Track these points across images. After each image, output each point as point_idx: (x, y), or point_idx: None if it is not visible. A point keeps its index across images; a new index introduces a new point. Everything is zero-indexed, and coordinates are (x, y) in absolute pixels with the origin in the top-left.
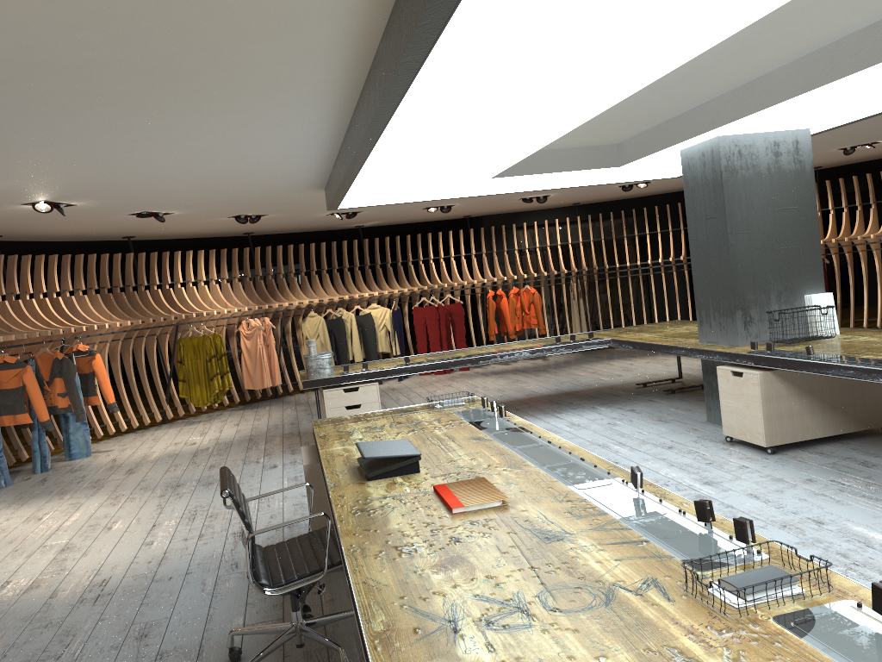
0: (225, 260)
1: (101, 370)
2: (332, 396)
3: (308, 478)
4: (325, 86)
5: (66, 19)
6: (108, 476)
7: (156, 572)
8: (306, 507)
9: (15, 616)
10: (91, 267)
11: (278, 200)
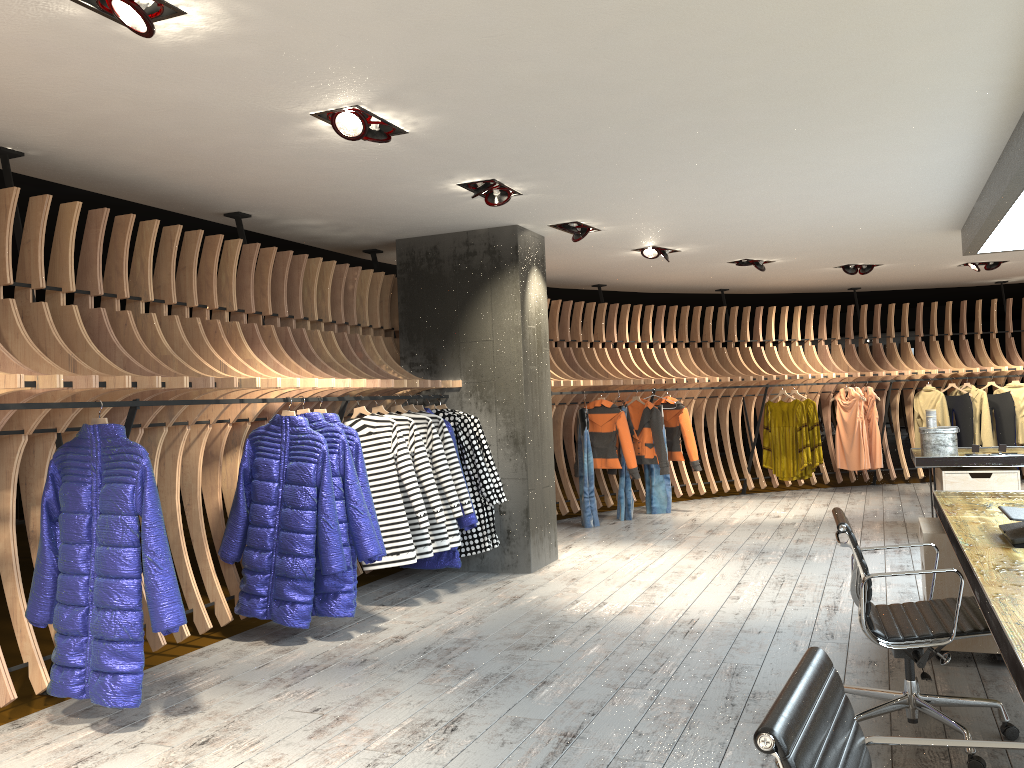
0: (824, 319)
1: (686, 425)
2: (953, 479)
3: (928, 550)
4: (983, 93)
5: (719, 49)
6: (689, 532)
7: (743, 624)
8: (914, 597)
9: (612, 631)
10: (683, 320)
11: (898, 245)
